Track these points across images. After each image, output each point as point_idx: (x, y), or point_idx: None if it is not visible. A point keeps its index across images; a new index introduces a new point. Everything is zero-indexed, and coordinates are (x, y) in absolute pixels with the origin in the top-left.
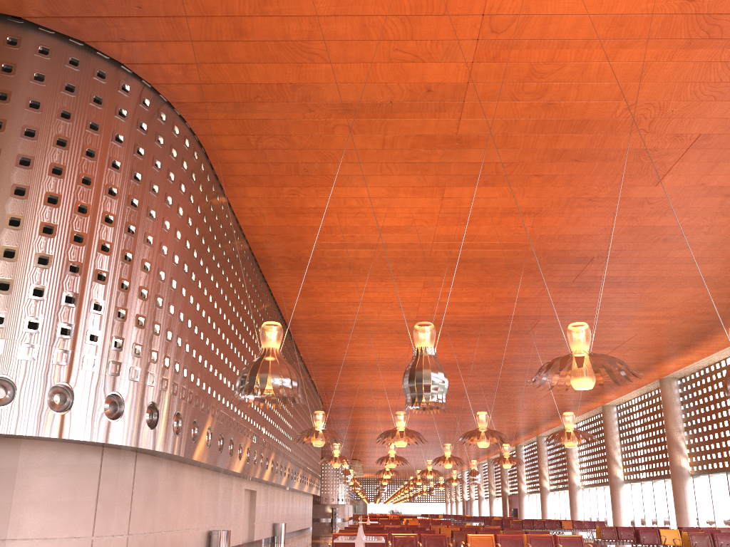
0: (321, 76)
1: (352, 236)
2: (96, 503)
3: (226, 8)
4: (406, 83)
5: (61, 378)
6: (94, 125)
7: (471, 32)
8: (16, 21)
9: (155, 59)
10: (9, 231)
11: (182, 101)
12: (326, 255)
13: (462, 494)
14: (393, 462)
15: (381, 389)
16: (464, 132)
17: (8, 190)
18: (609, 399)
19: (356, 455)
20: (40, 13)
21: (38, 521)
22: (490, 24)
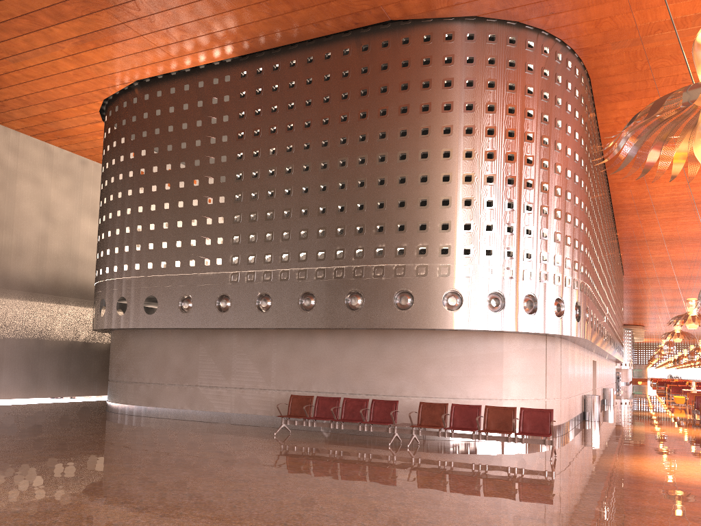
0: None
1: None
2: (545, 376)
3: None
4: None
5: (529, 290)
6: (529, 90)
7: None
8: (471, 18)
9: (573, 21)
10: (487, 186)
11: (584, 47)
12: None
13: None
14: None
15: (692, 260)
16: None
17: (482, 156)
18: None
19: (641, 321)
20: (492, 10)
21: (517, 387)
22: None
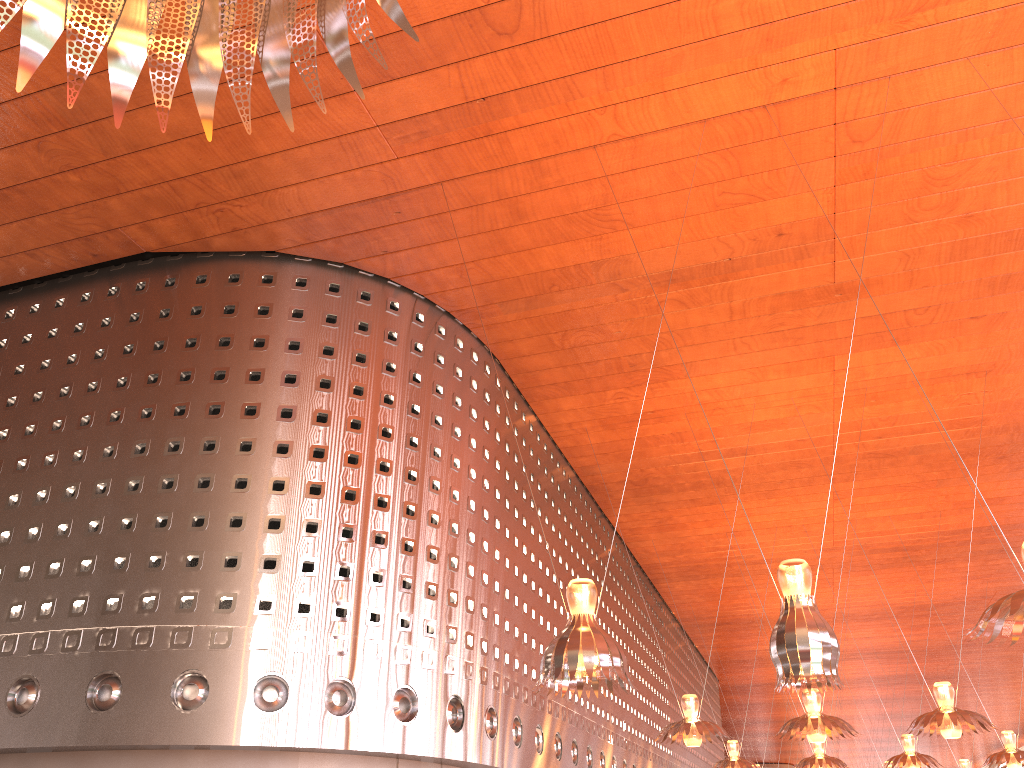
0: (629, 245)
1: (713, 442)
2: None
3: (497, 191)
4: (746, 231)
5: (339, 672)
6: (360, 357)
7: (823, 149)
8: (271, 255)
9: (424, 266)
10: (273, 497)
11: (462, 308)
12: (682, 471)
13: None
14: (821, 766)
15: None
16: (844, 278)
17: (270, 449)
18: None
19: (785, 756)
20: (293, 242)
21: None
22: (848, 133)
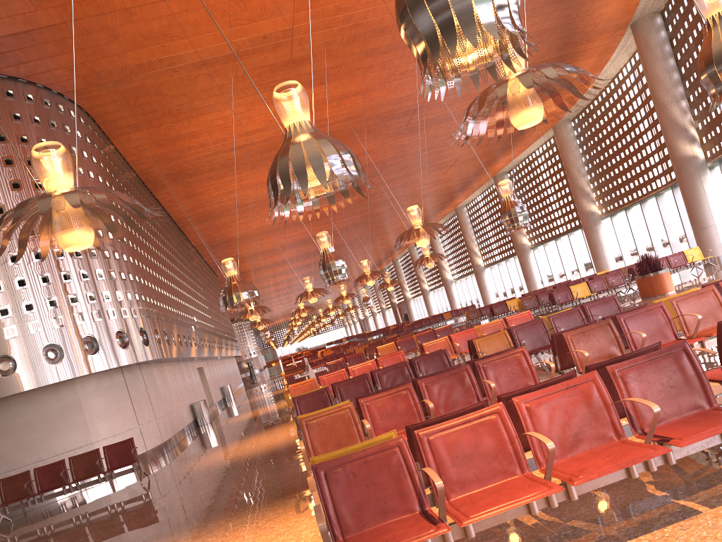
0: (181, 48)
1: (222, 145)
2: (132, 405)
3: (102, 25)
4: (247, 37)
5: (85, 332)
6: (23, 138)
7: None
8: None
9: (47, 69)
10: None
11: (71, 90)
12: (203, 163)
13: (357, 315)
14: (304, 312)
15: (267, 250)
16: (297, 56)
17: None
18: (458, 203)
19: None
20: None
21: (106, 426)
22: None
